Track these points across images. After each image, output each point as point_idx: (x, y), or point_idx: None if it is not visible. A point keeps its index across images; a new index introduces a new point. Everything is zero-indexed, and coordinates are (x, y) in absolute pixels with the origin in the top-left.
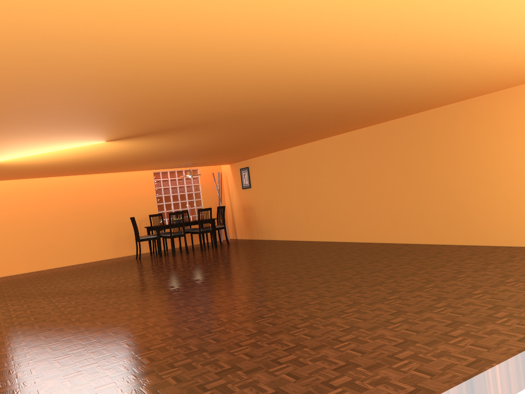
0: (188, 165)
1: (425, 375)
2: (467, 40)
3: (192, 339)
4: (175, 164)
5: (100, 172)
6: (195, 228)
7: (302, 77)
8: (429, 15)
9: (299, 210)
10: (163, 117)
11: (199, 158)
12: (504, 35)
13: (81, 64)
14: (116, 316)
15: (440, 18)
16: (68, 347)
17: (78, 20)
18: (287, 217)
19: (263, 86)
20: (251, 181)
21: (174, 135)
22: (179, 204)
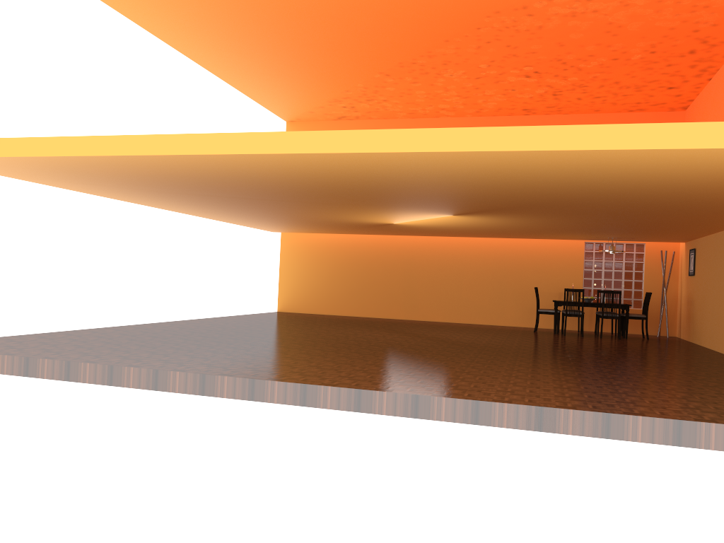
0: (617, 239)
1: (407, 390)
2: (588, 165)
3: (387, 362)
4: (591, 236)
5: (514, 237)
6: (611, 312)
7: (505, 184)
8: (495, 160)
9: (720, 312)
10: (458, 203)
11: (607, 233)
12: (620, 161)
13: (339, 183)
14: (397, 348)
15: (511, 160)
16: (342, 351)
17: (307, 173)
18: (712, 319)
19: (488, 189)
20: (695, 267)
21: (505, 213)
22: (611, 283)
